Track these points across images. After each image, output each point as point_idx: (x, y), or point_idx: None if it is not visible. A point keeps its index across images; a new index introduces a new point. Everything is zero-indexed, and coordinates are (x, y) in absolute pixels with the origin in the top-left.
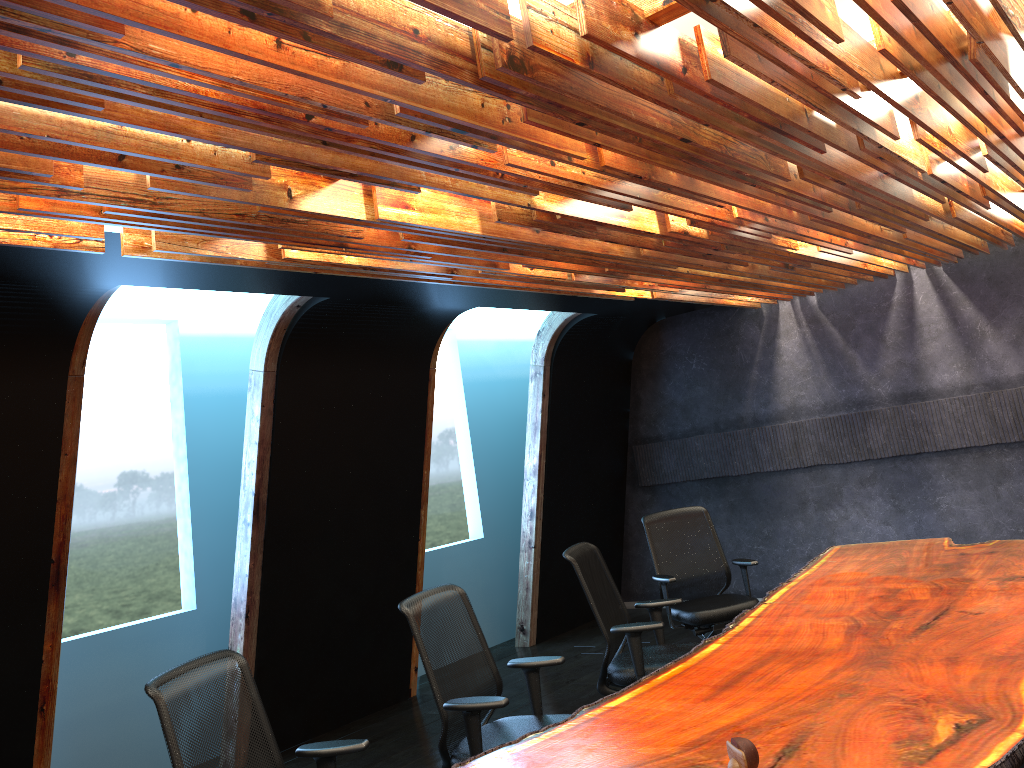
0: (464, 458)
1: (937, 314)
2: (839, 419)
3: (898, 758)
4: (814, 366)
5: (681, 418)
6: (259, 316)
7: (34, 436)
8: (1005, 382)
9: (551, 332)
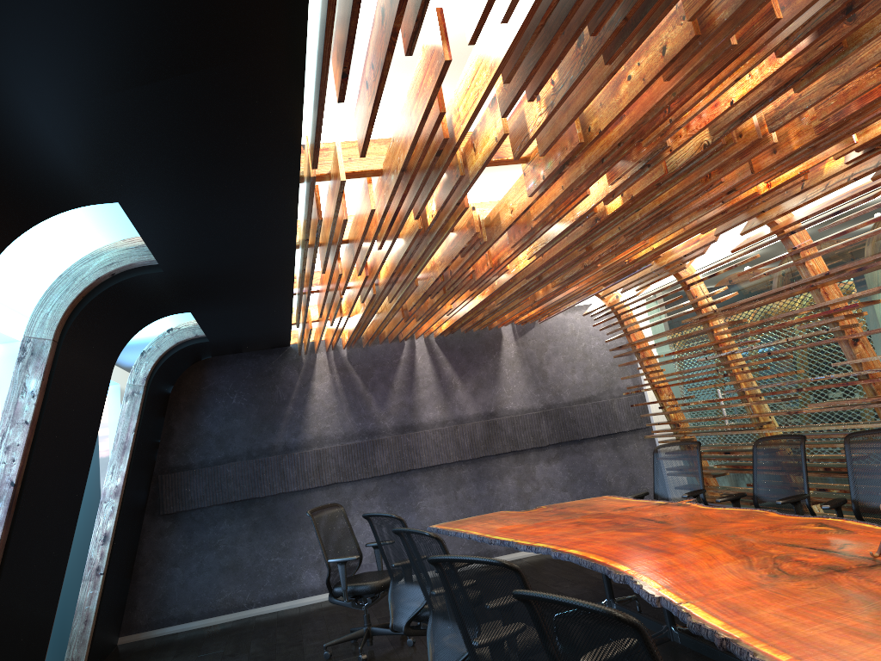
0: None
1: (429, 370)
2: (355, 446)
3: (839, 533)
4: (339, 404)
5: (215, 447)
6: None
7: None
8: (466, 419)
9: (159, 353)
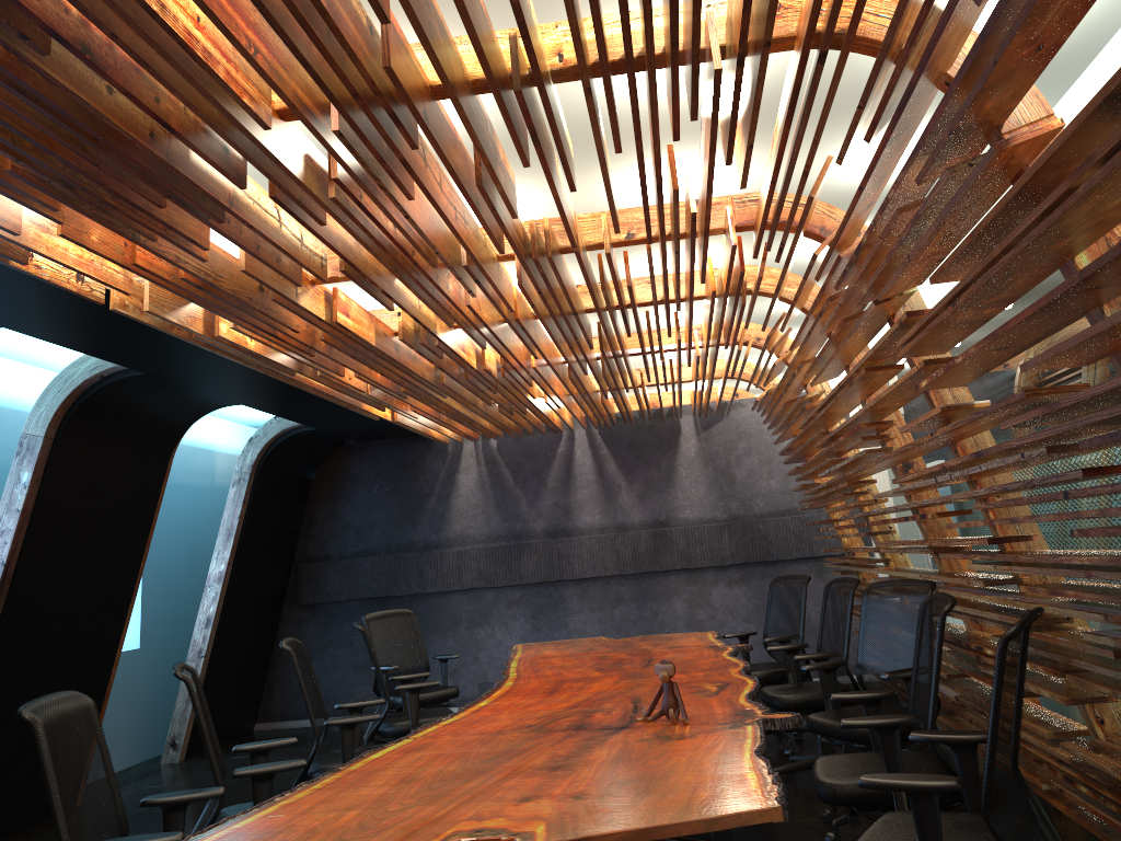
0: None
1: (589, 467)
2: (500, 548)
3: (700, 695)
4: (485, 501)
5: (354, 539)
6: None
7: None
8: (630, 526)
9: (265, 440)
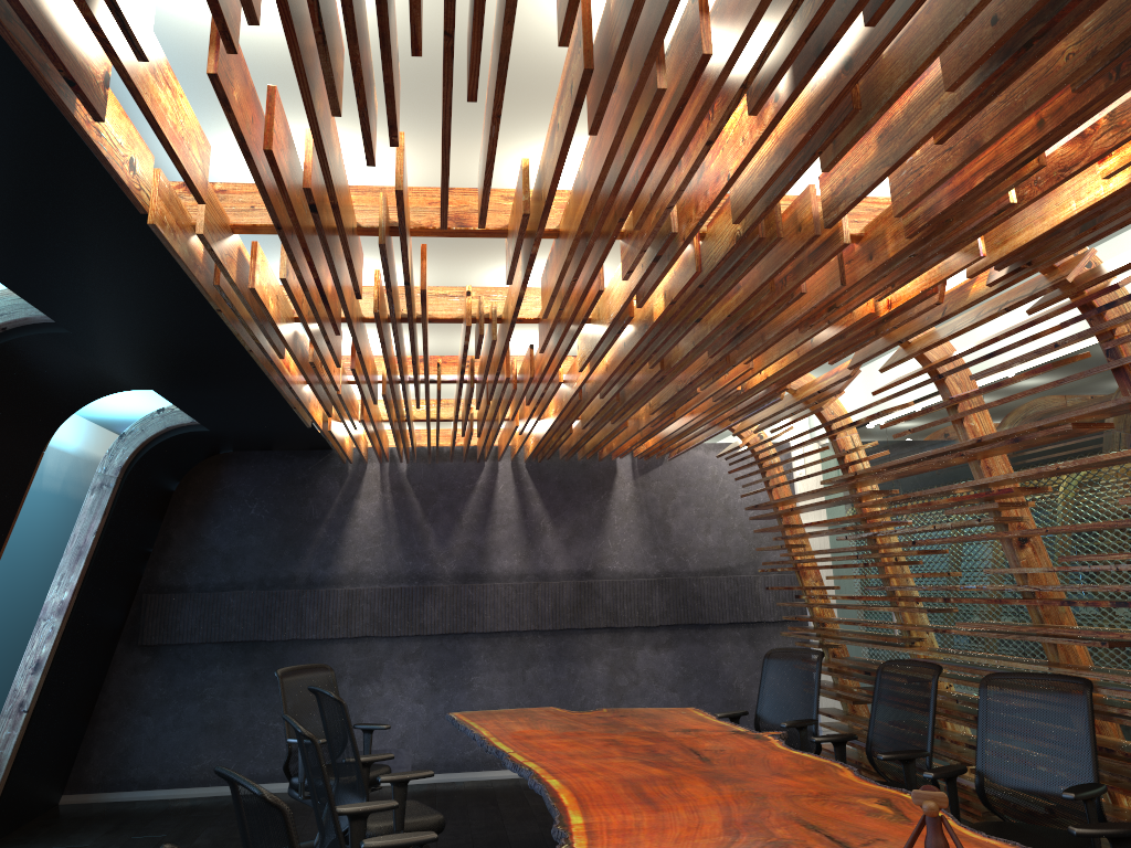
0: None
1: (512, 504)
2: (400, 591)
3: (890, 821)
4: (387, 533)
5: (220, 568)
6: None
7: None
8: (552, 575)
9: (142, 438)
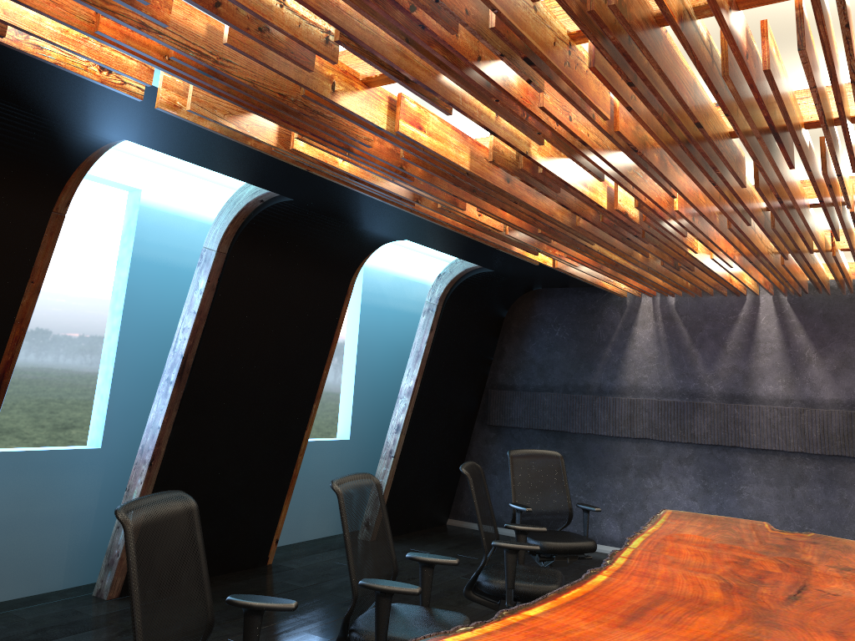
0: (347, 368)
1: (774, 335)
2: (672, 404)
3: None
4: (660, 355)
5: (536, 375)
6: (209, 204)
7: (9, 258)
8: (819, 403)
9: (450, 277)
